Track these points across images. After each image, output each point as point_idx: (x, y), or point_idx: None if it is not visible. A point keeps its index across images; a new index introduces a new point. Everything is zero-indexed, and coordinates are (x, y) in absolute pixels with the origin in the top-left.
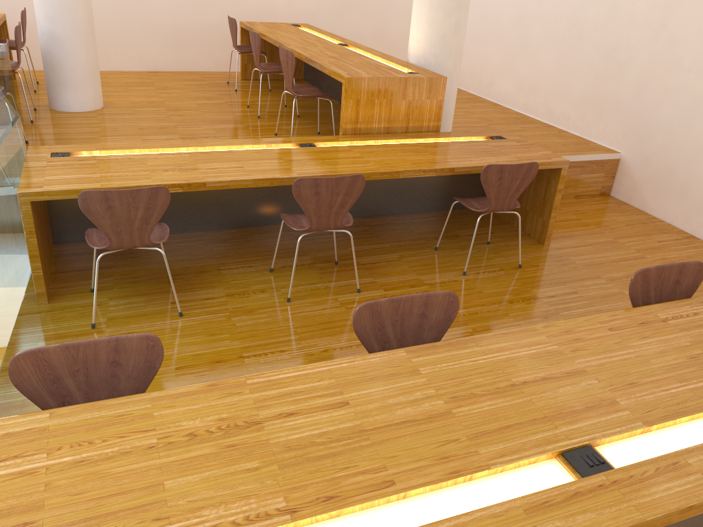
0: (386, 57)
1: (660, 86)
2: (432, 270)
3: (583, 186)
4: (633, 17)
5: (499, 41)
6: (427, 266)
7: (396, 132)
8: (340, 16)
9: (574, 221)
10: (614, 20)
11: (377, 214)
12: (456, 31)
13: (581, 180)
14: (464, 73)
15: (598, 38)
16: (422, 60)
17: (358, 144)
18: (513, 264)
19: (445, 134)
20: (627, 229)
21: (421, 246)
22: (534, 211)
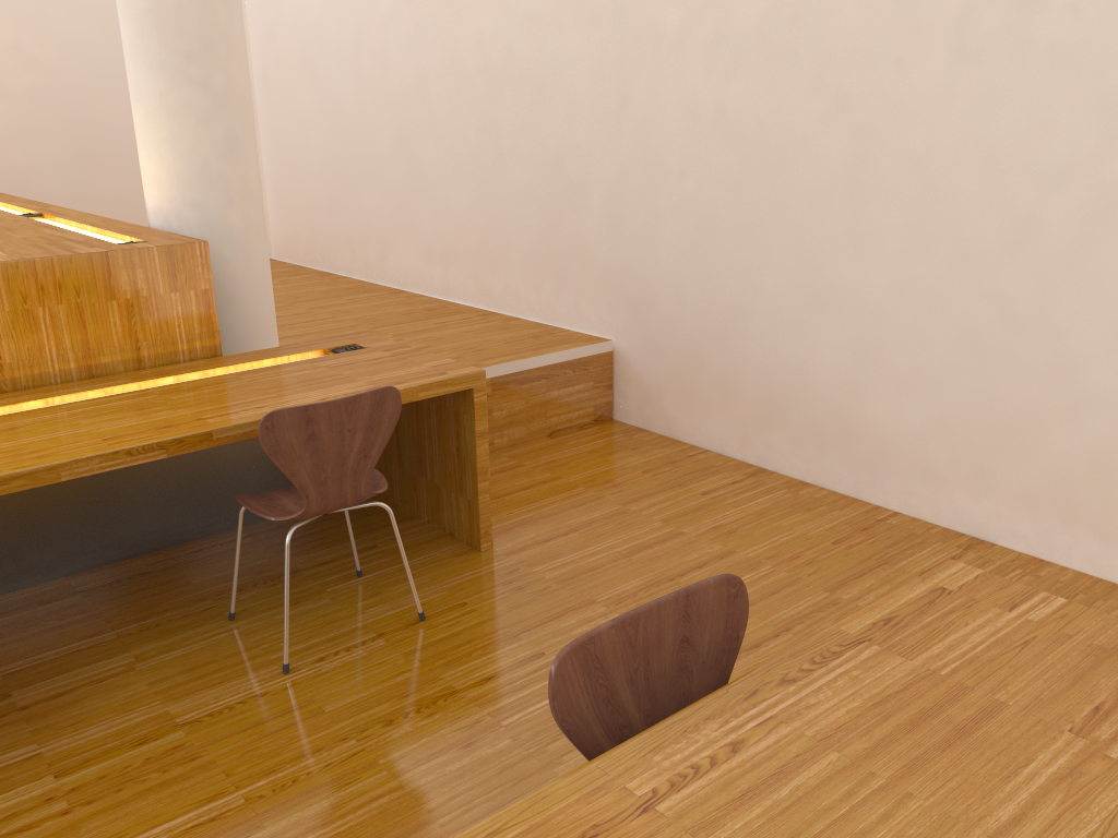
0: (104, 223)
1: (644, 210)
2: (210, 677)
3: (559, 413)
4: (573, 100)
5: (380, 181)
6: (198, 671)
7: (113, 373)
8: (83, 175)
9: (547, 484)
10: (546, 110)
11: (112, 558)
12: (230, 152)
13: (552, 401)
14: (339, 247)
15: (530, 145)
16: (173, 218)
17: (0, 414)
18: (410, 614)
19: (231, 358)
20: (645, 480)
21: (200, 616)
22: (449, 485)
